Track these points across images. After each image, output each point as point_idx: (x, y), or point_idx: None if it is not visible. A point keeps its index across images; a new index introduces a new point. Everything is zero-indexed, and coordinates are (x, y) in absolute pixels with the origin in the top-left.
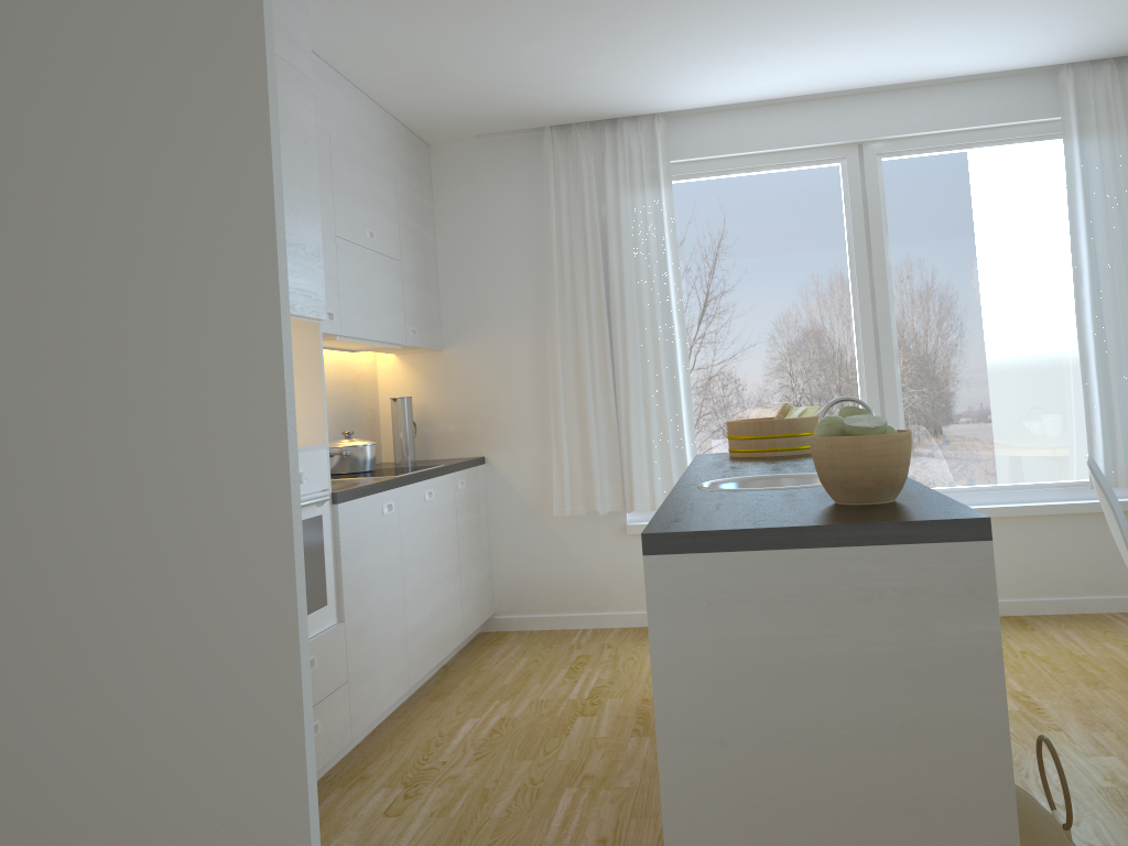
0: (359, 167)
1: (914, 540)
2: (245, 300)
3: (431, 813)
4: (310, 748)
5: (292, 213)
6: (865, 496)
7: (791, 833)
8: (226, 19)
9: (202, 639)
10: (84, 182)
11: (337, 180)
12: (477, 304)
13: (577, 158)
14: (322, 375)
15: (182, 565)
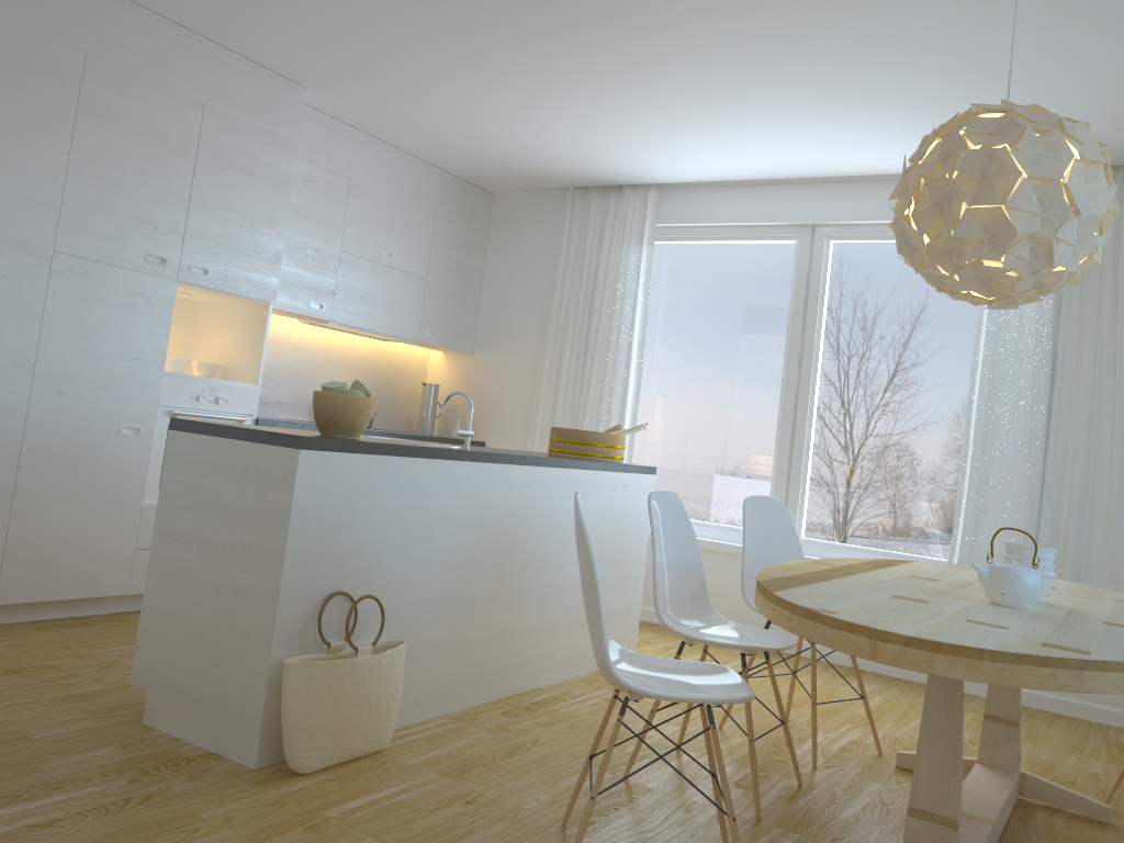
0: (385, 205)
1: (270, 443)
2: None
3: None
4: None
5: (251, 229)
6: (323, 429)
7: (191, 596)
8: None
9: None
10: None
11: (353, 212)
12: (502, 321)
13: (588, 214)
14: (264, 339)
15: None
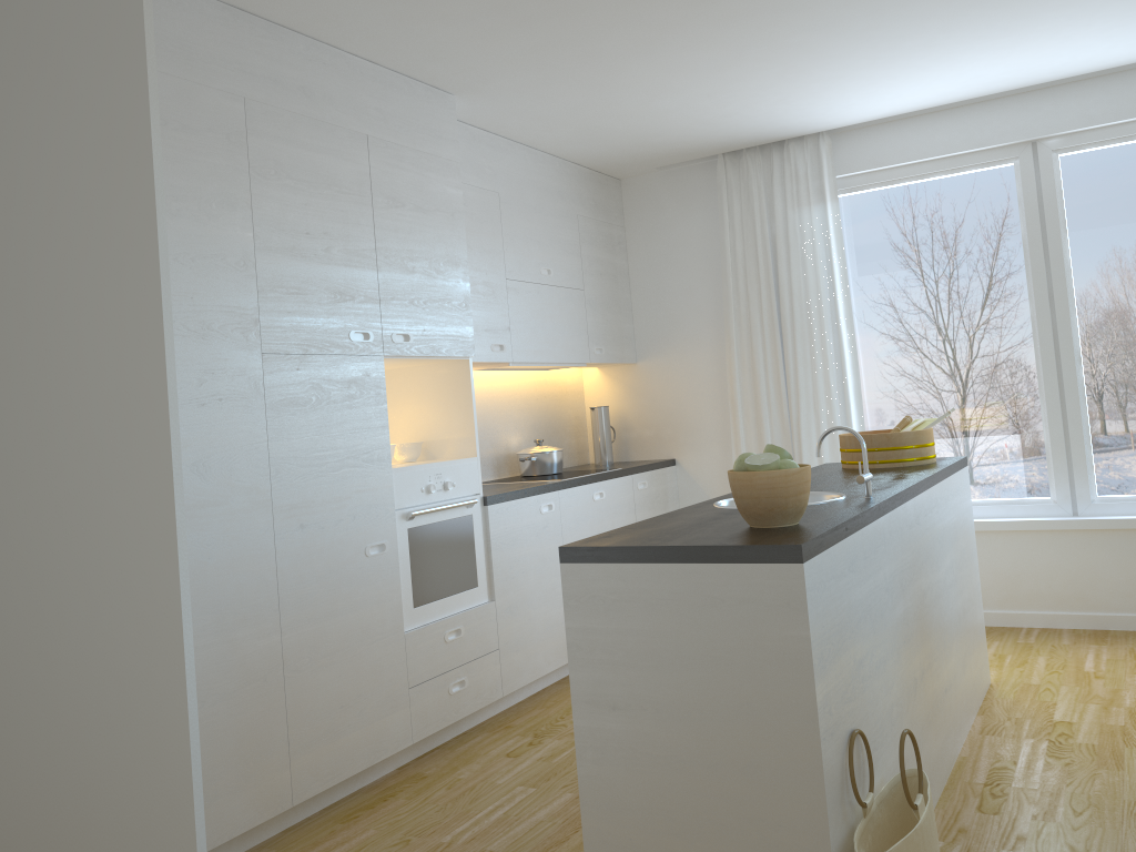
0: (533, 216)
1: (746, 560)
2: (156, 421)
3: (540, 758)
4: (190, 668)
5: (437, 275)
6: (761, 521)
7: (662, 780)
8: (145, 266)
9: (144, 605)
10: (93, 356)
11: (508, 231)
12: (665, 320)
13: (748, 180)
14: (472, 401)
15: (135, 565)
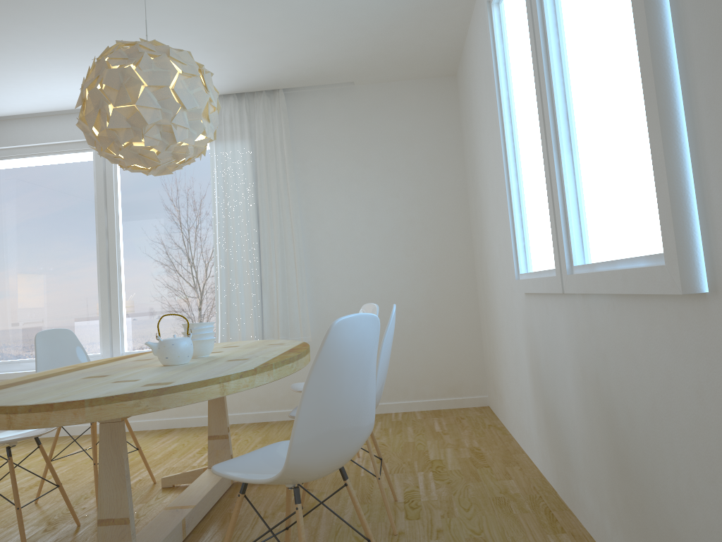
0: None
1: None
2: None
3: None
4: None
5: None
6: None
7: None
8: None
9: None
10: None
11: None
12: None
13: None
14: None
15: None
